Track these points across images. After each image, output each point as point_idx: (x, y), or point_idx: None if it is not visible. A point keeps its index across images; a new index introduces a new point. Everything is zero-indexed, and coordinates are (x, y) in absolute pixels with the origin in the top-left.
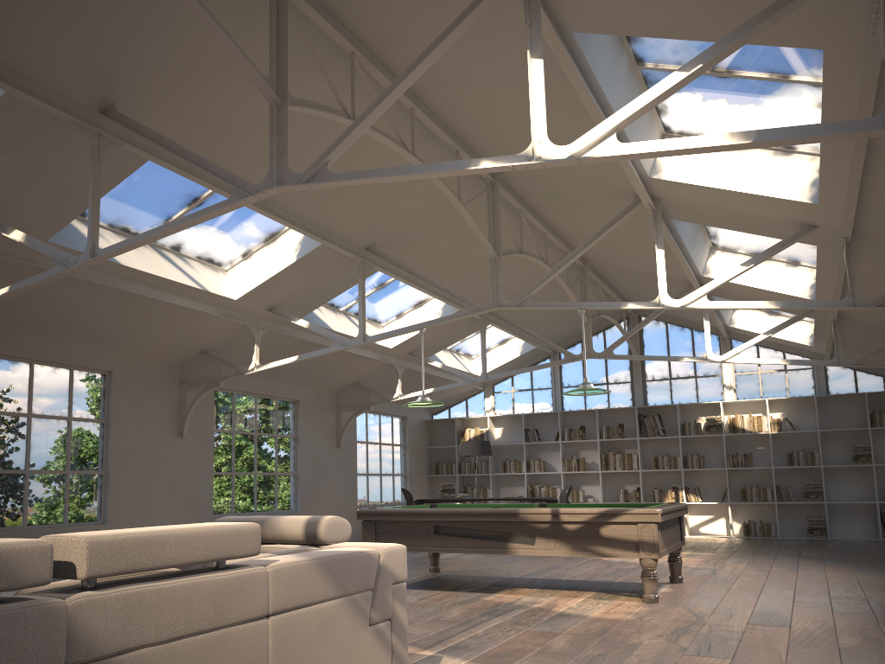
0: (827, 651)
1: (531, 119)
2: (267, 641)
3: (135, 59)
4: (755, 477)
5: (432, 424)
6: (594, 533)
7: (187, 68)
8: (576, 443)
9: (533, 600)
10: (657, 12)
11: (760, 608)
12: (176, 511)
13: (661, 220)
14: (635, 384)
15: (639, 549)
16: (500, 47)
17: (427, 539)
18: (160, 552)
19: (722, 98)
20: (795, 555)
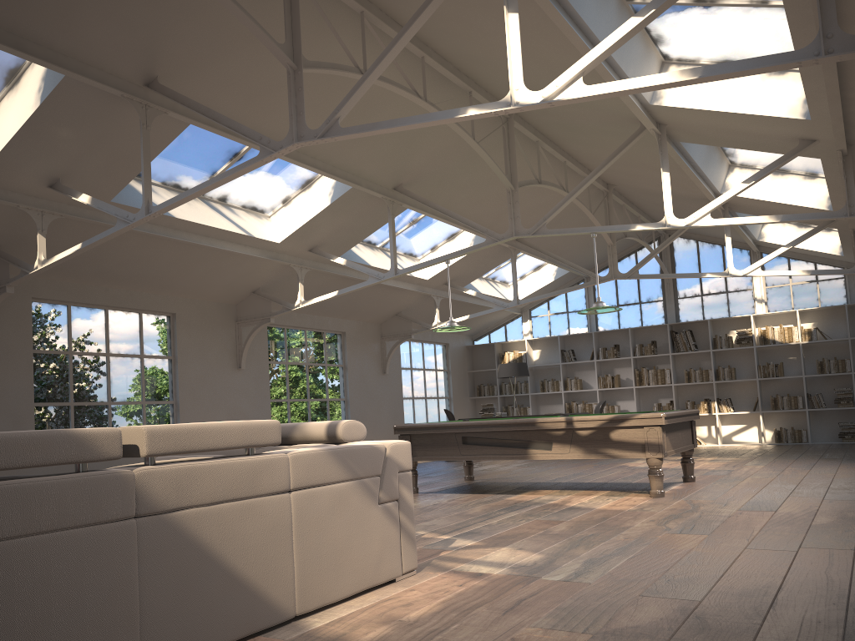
0: (798, 527)
1: (509, 69)
2: (290, 509)
3: (171, 36)
4: (787, 386)
5: (473, 350)
6: (604, 437)
7: (216, 40)
8: (610, 362)
9: (551, 498)
10: None
11: (757, 498)
12: None
13: (666, 144)
14: (667, 302)
15: (646, 450)
16: None
17: (456, 448)
18: (200, 439)
19: (710, 25)
20: (817, 457)
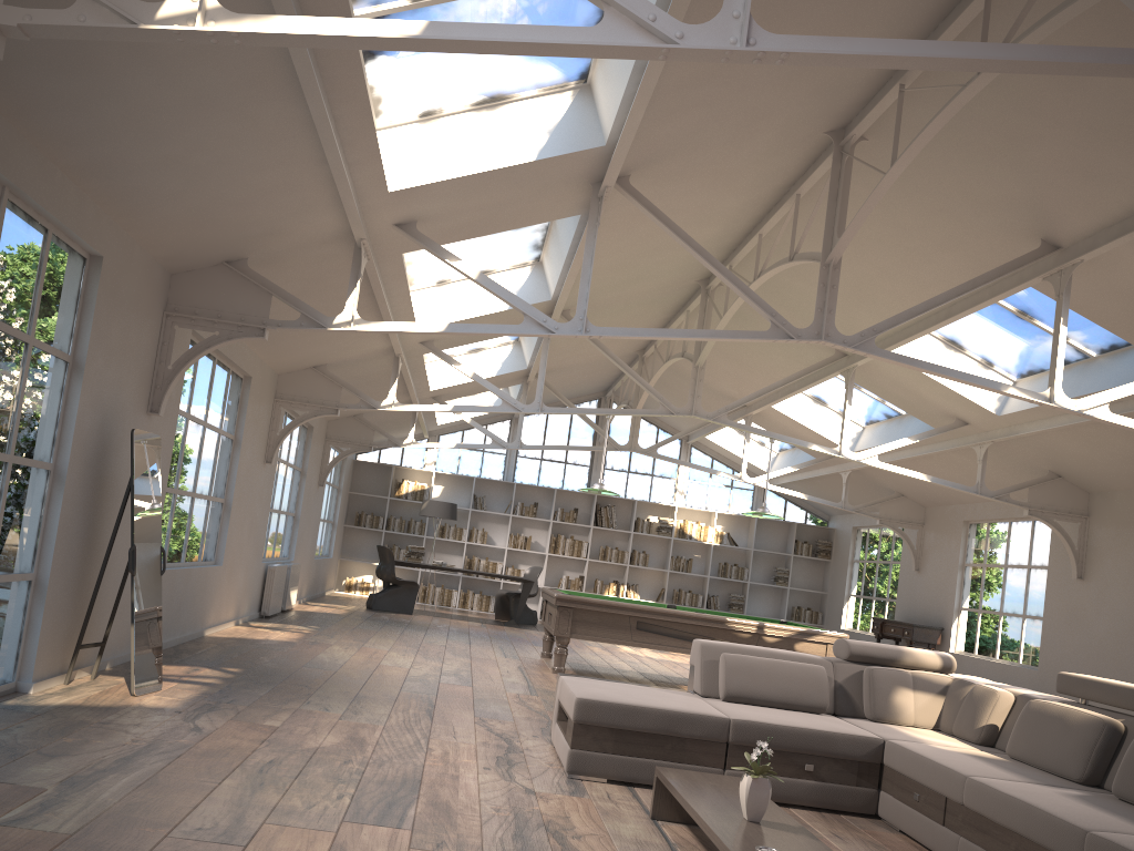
0: None
1: (1056, 372)
2: None
3: (690, 153)
4: (687, 582)
5: (356, 466)
6: (789, 647)
7: (700, 167)
8: (522, 519)
9: None
10: (1110, 309)
11: None
12: (250, 553)
13: (854, 380)
14: (594, 469)
15: None
16: (938, 255)
17: (628, 633)
18: None
19: (995, 324)
20: None
